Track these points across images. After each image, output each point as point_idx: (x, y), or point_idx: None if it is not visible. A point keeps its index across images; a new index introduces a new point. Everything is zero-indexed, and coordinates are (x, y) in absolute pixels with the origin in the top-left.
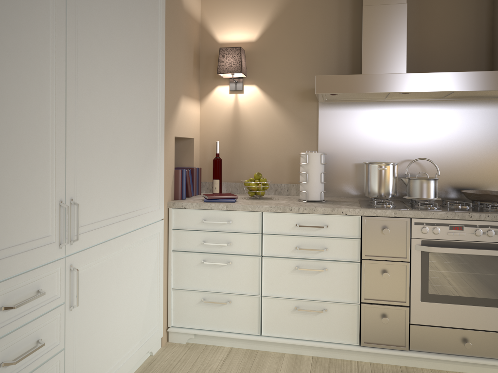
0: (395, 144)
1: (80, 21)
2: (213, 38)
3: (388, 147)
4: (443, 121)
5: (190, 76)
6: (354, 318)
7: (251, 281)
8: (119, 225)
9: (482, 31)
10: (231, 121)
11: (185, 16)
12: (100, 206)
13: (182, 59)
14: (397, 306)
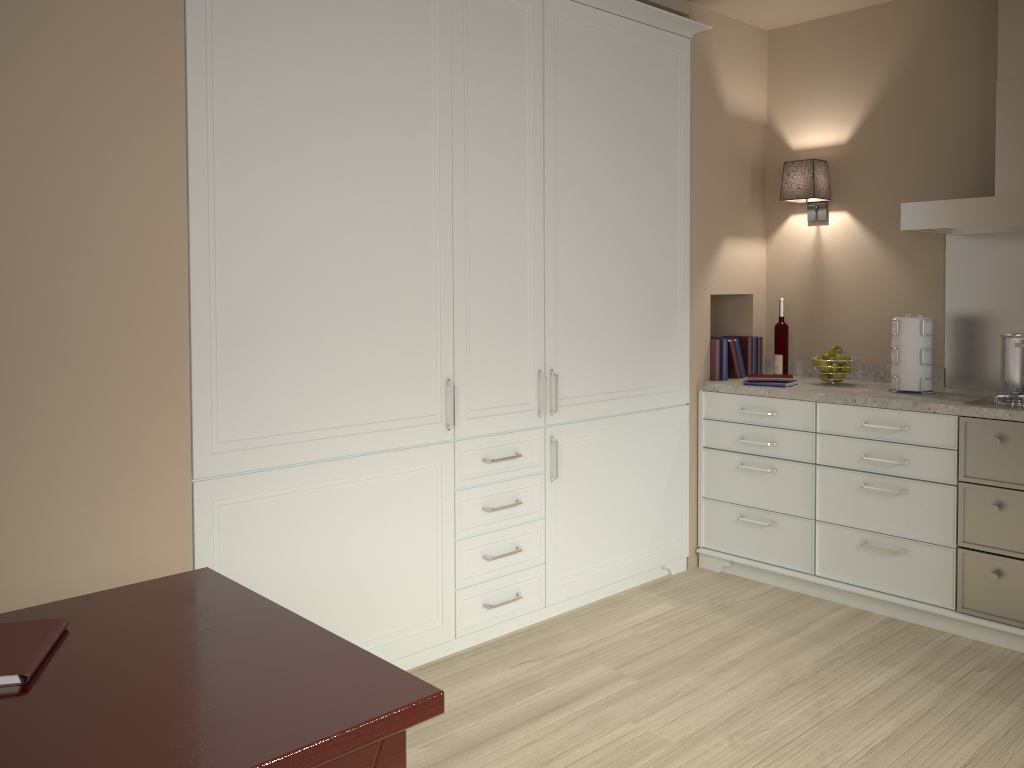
0: None
1: (561, 185)
2: (784, 144)
3: None
4: None
5: (744, 205)
6: (948, 569)
7: (802, 498)
8: (614, 403)
9: None
10: (811, 267)
11: (730, 125)
12: (588, 379)
13: (724, 186)
14: (1014, 559)
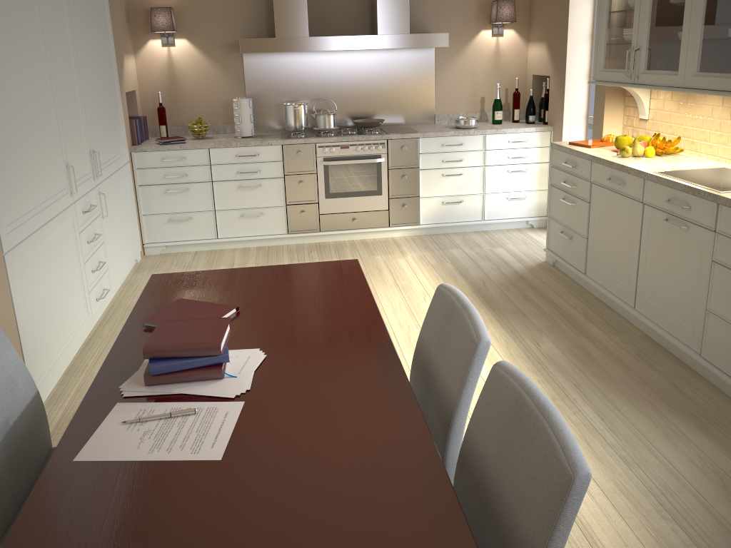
0: (306, 86)
1: (76, 27)
2: None
3: (301, 89)
4: (340, 67)
5: (126, 34)
6: (283, 216)
7: (206, 201)
8: (111, 166)
9: None
10: (167, 72)
11: None
12: (102, 153)
13: (120, 22)
14: (310, 204)
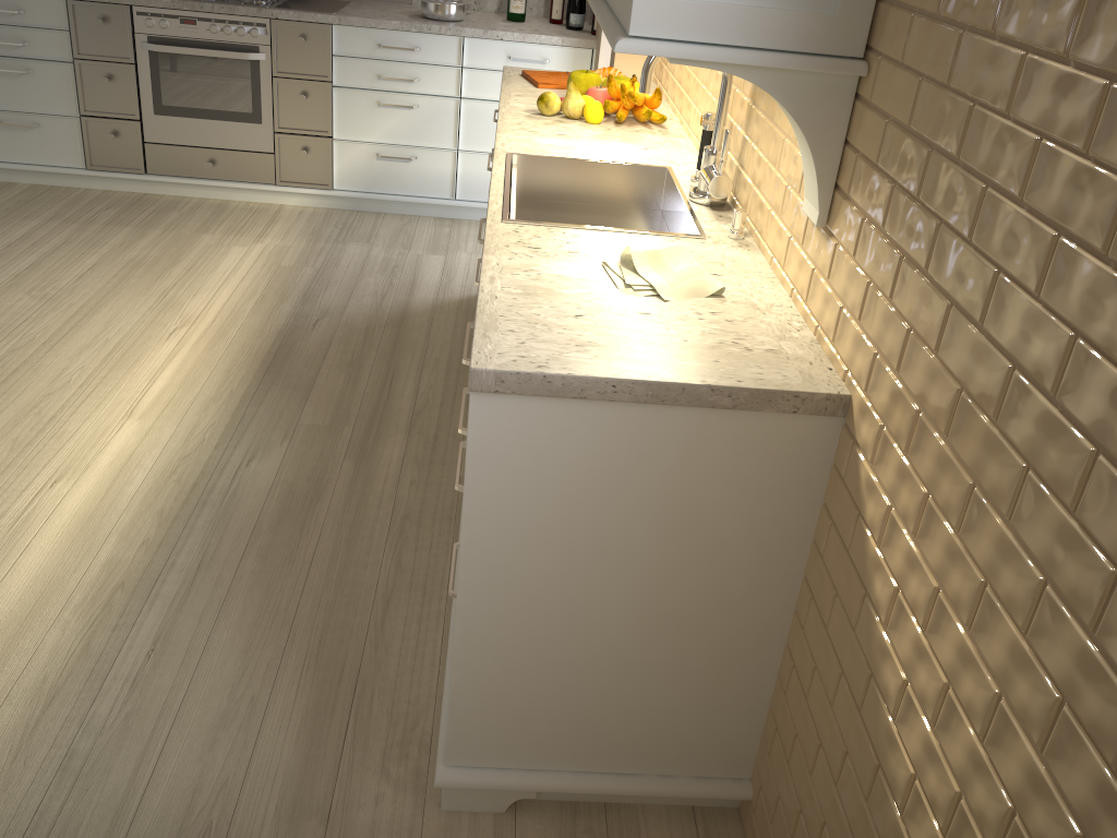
0: None
1: None
2: None
3: None
4: None
5: None
6: (76, 136)
7: None
8: None
9: None
10: None
11: None
12: None
13: None
14: (126, 121)
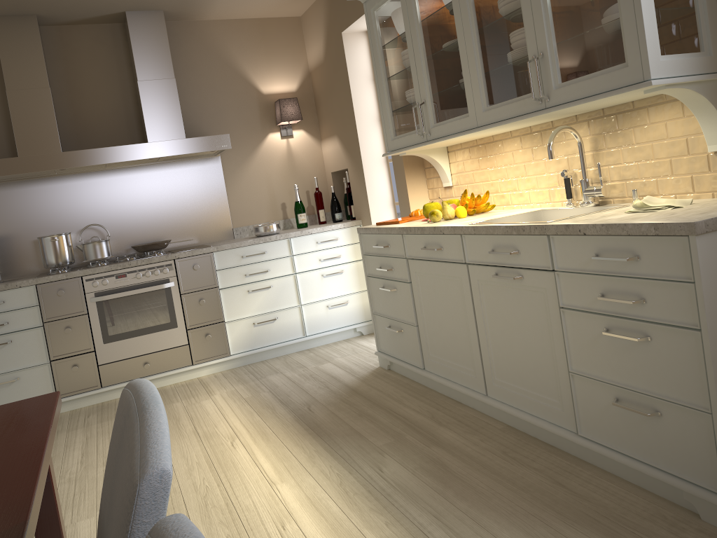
0: (71, 215)
1: None
2: None
3: (64, 219)
4: (111, 188)
5: None
6: (48, 376)
7: None
8: None
9: (130, 106)
10: None
11: None
12: None
13: None
14: (84, 354)
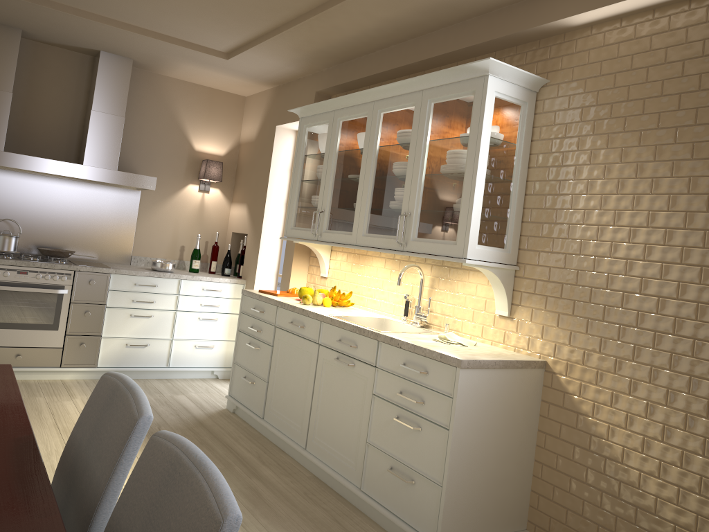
0: None
1: None
2: None
3: None
4: (35, 191)
5: None
6: None
7: None
8: None
9: (76, 127)
10: None
11: None
12: None
13: None
14: None
